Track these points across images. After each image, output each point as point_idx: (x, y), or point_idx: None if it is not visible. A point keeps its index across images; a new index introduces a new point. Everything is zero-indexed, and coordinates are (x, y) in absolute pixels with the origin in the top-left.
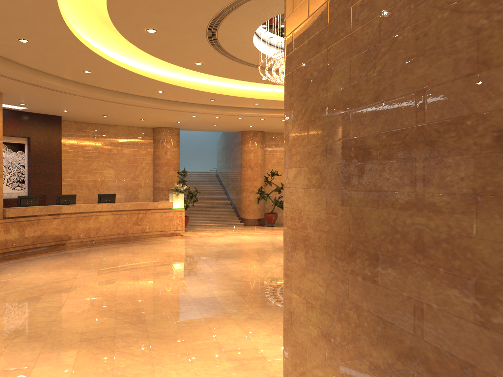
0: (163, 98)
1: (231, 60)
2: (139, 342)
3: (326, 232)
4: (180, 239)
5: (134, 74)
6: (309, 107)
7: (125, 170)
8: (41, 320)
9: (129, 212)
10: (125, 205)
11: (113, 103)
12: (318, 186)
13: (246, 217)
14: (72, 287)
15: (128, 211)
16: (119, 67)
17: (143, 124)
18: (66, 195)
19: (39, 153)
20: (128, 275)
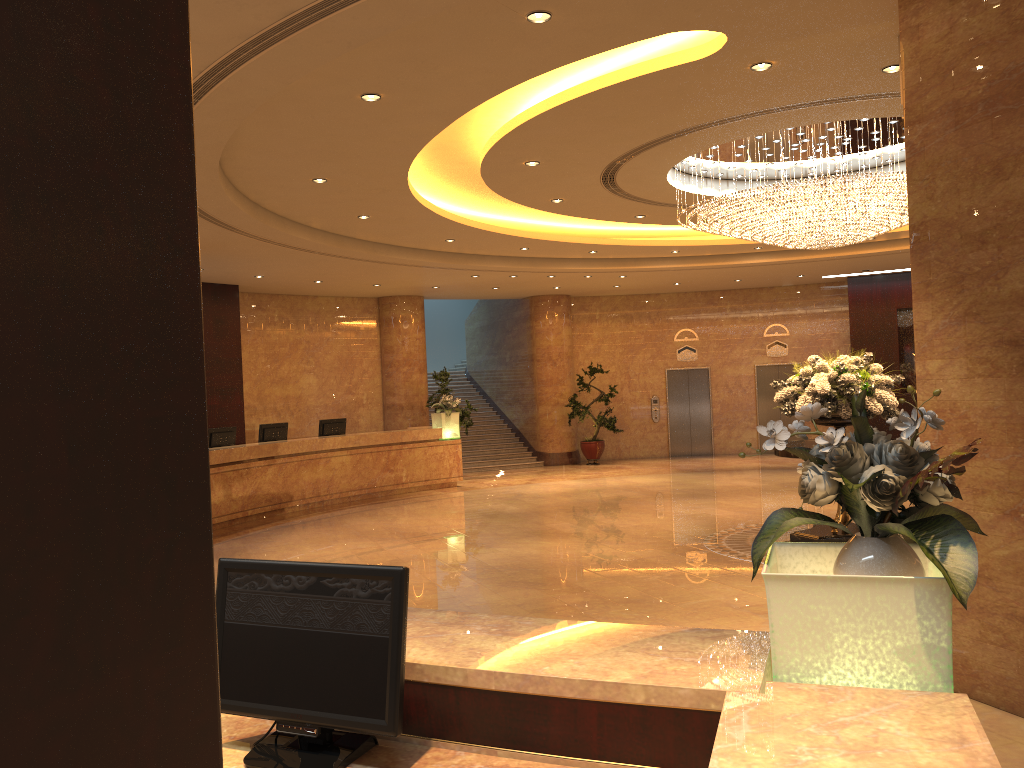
0: (441, 250)
1: (612, 194)
2: (613, 608)
3: (1006, 417)
4: (466, 492)
5: (436, 217)
6: (967, 300)
7: (335, 376)
8: (434, 598)
9: (375, 449)
10: (367, 438)
11: (360, 262)
12: (987, 375)
13: (548, 450)
14: (406, 562)
15: (373, 448)
16: (423, 209)
17: (366, 293)
18: (273, 424)
19: (208, 353)
20: (464, 542)
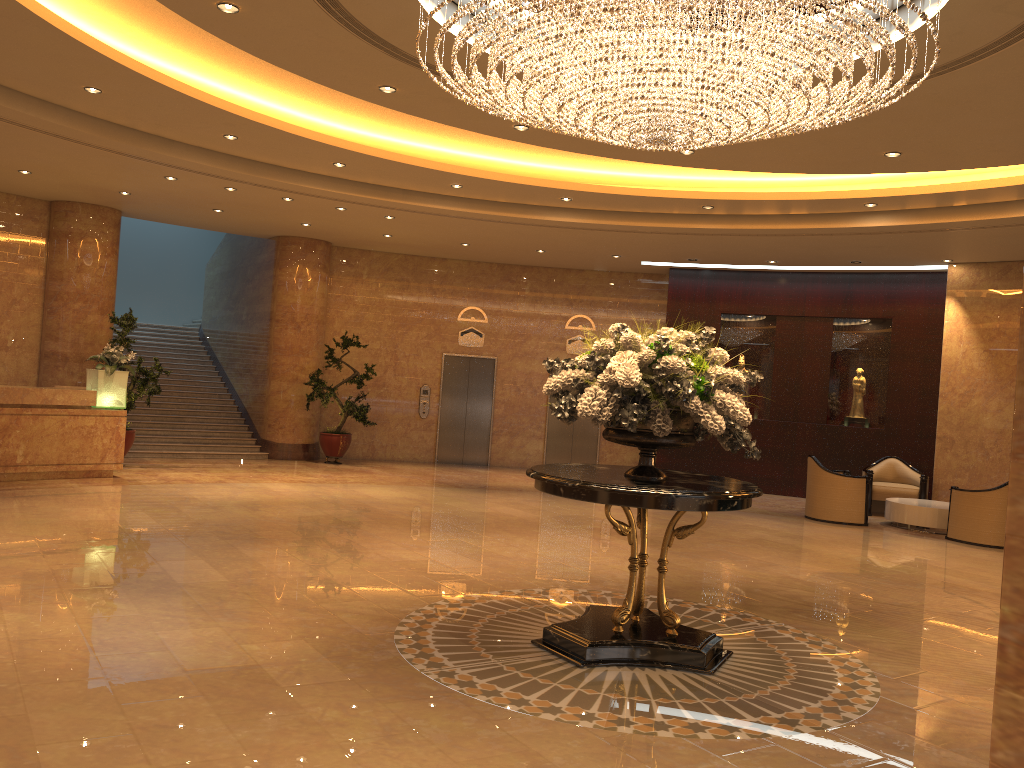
0: (95, 115)
1: (324, 12)
2: None
3: None
4: (113, 488)
5: (24, 14)
6: None
7: None
8: None
9: None
10: None
11: None
12: None
13: (277, 438)
14: None
15: None
16: None
17: (23, 188)
18: None
19: None
20: None
